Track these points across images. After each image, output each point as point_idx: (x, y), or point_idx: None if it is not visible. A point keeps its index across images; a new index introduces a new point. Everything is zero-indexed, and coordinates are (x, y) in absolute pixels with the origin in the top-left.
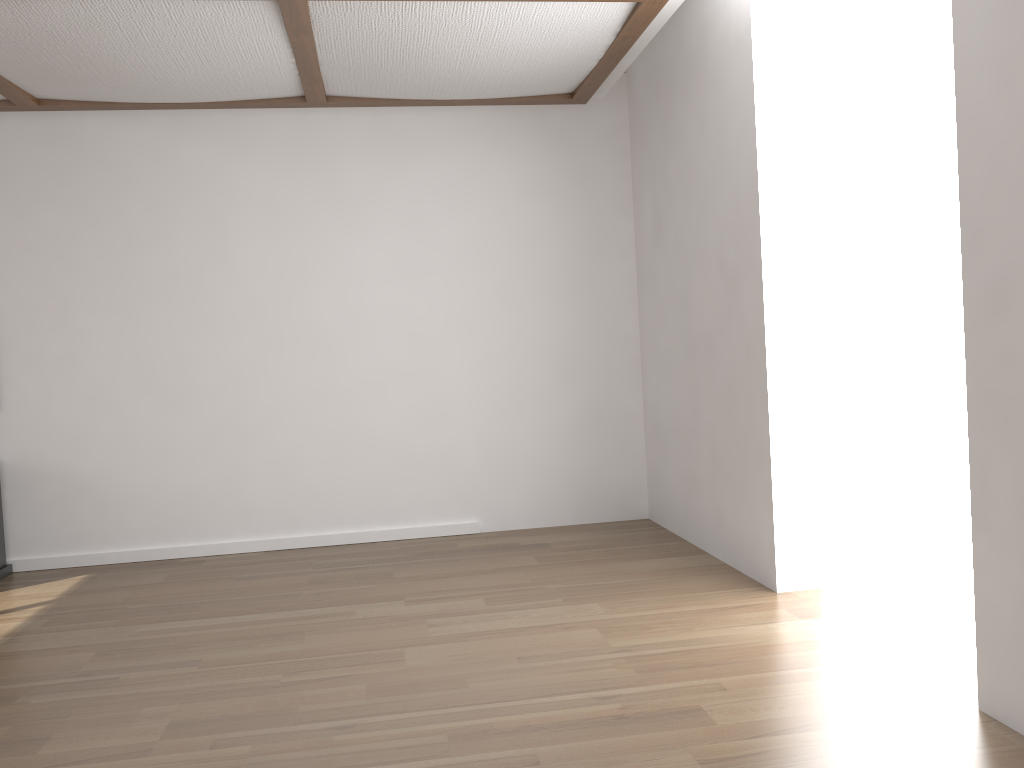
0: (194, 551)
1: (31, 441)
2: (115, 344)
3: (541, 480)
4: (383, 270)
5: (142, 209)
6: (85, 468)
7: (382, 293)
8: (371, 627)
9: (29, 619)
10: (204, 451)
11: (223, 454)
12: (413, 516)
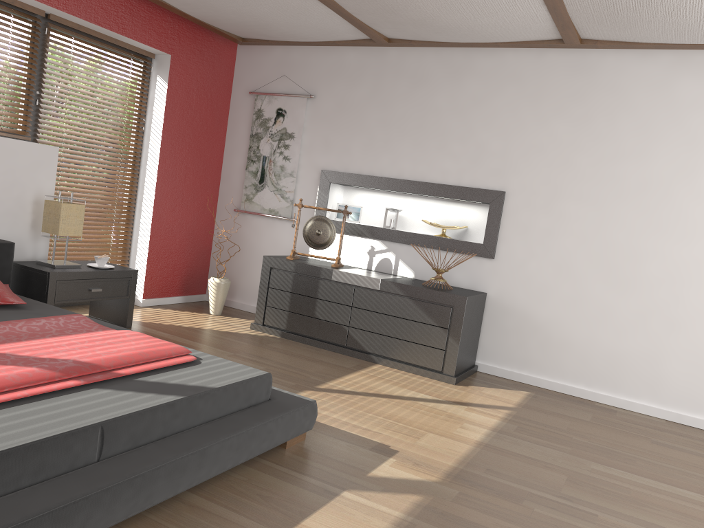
0: (606, 400)
1: (509, 285)
2: (585, 229)
3: None
4: None
5: (632, 128)
6: (540, 314)
7: None
8: None
9: (502, 420)
10: (634, 326)
11: (649, 333)
12: None
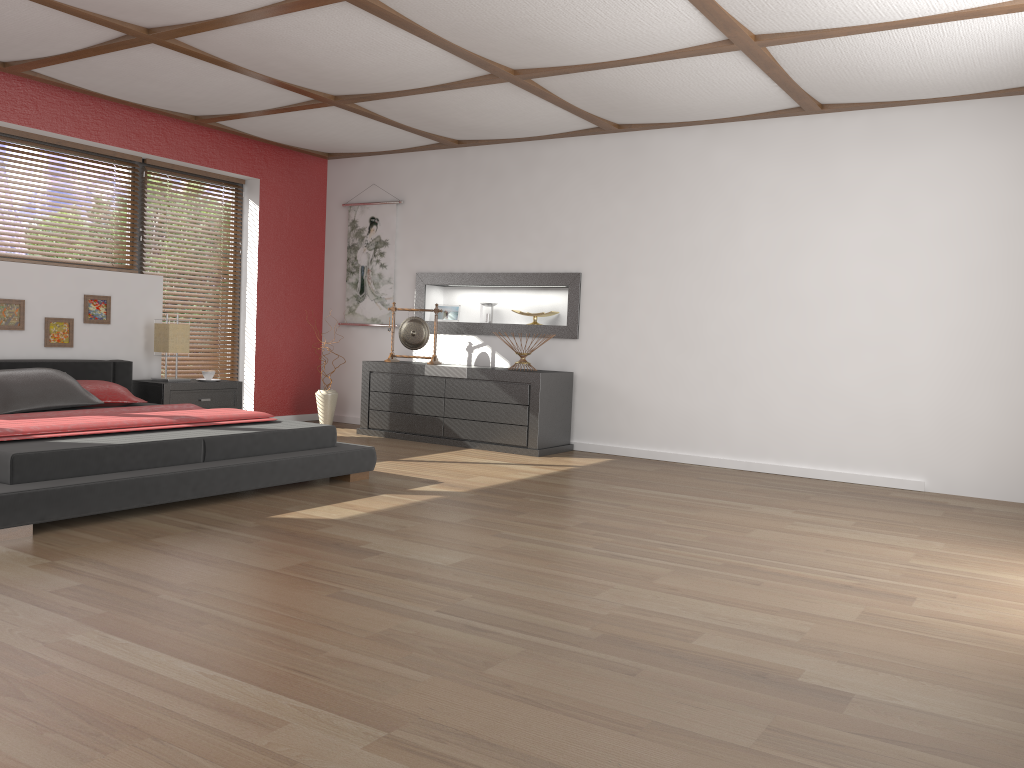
0: (687, 459)
1: (594, 363)
2: (652, 299)
3: (994, 454)
4: (862, 250)
5: (681, 200)
6: (623, 386)
7: (859, 270)
8: (751, 516)
9: (561, 471)
10: (703, 385)
11: (716, 389)
12: (863, 465)
